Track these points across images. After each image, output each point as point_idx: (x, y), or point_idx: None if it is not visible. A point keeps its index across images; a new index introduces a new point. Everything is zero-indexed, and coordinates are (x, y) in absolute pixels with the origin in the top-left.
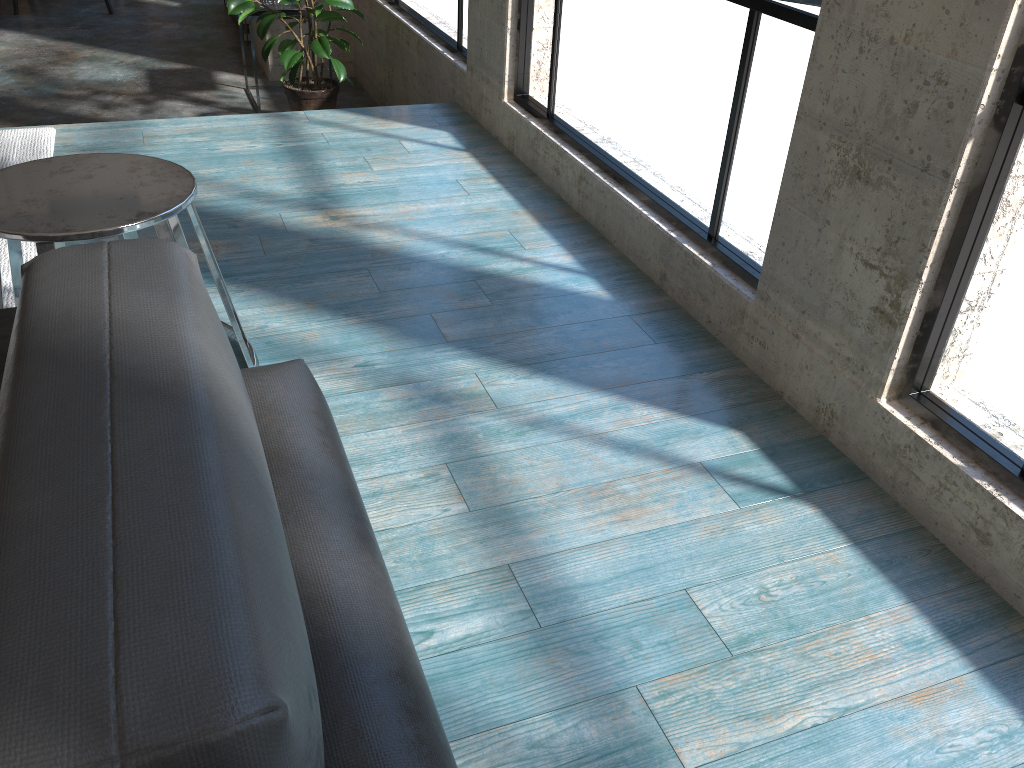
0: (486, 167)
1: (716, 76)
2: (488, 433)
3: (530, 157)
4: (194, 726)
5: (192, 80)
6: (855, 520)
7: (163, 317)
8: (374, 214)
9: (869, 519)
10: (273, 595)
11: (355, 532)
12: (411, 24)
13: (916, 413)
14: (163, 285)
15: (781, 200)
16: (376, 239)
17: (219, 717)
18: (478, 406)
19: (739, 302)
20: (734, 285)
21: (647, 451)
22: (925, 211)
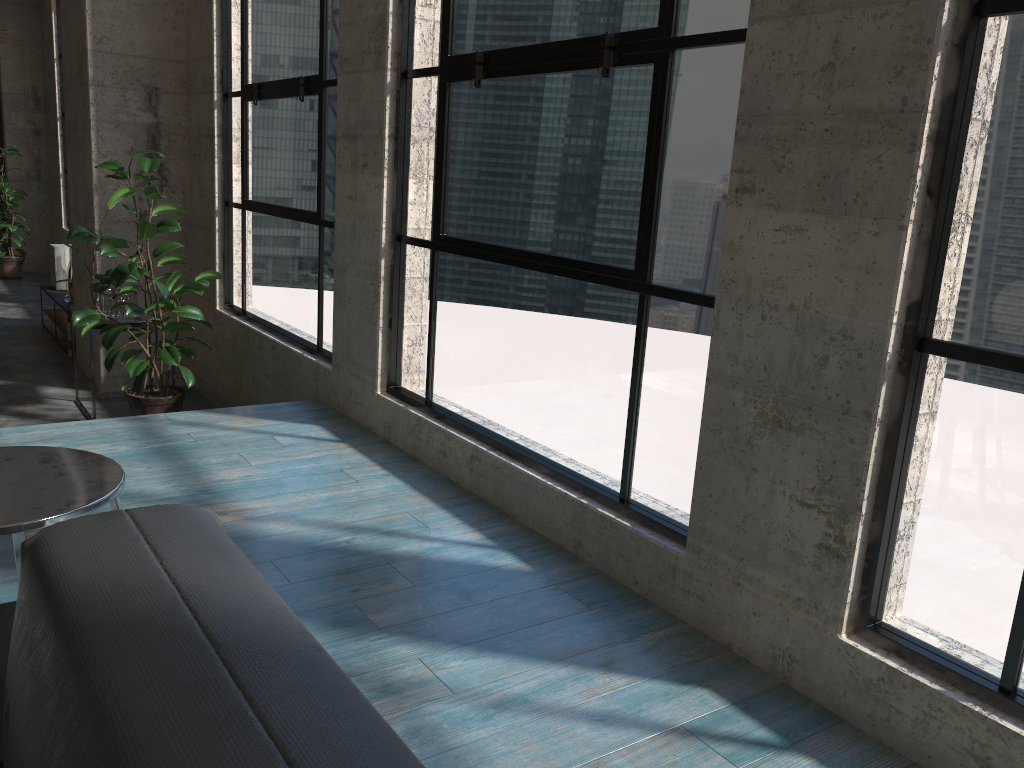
0: (367, 455)
1: (611, 352)
2: (453, 721)
3: (411, 443)
4: None
5: (14, 395)
6: (852, 765)
7: (234, 578)
8: (264, 506)
9: (864, 762)
10: None
11: None
12: (263, 331)
13: (878, 644)
14: (214, 547)
15: (701, 454)
16: (273, 530)
17: None
18: (433, 693)
19: (668, 558)
20: (660, 542)
21: (624, 720)
22: (854, 448)
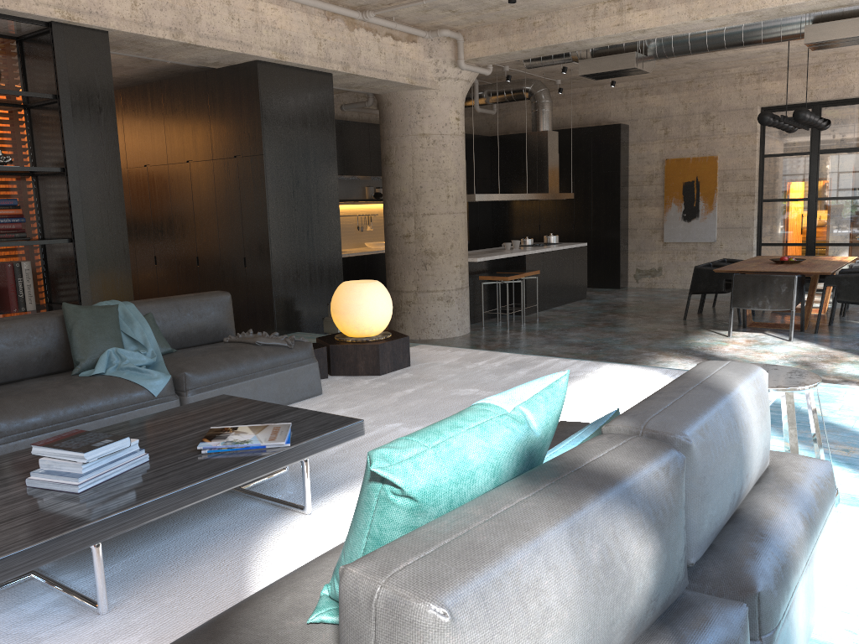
0: None
1: None
2: None
3: None
4: (663, 430)
5: None
6: None
7: (732, 377)
8: None
9: None
10: (712, 438)
11: (798, 510)
12: None
13: None
14: (741, 372)
15: None
16: None
17: (670, 431)
18: None
19: None
20: None
21: None
22: None
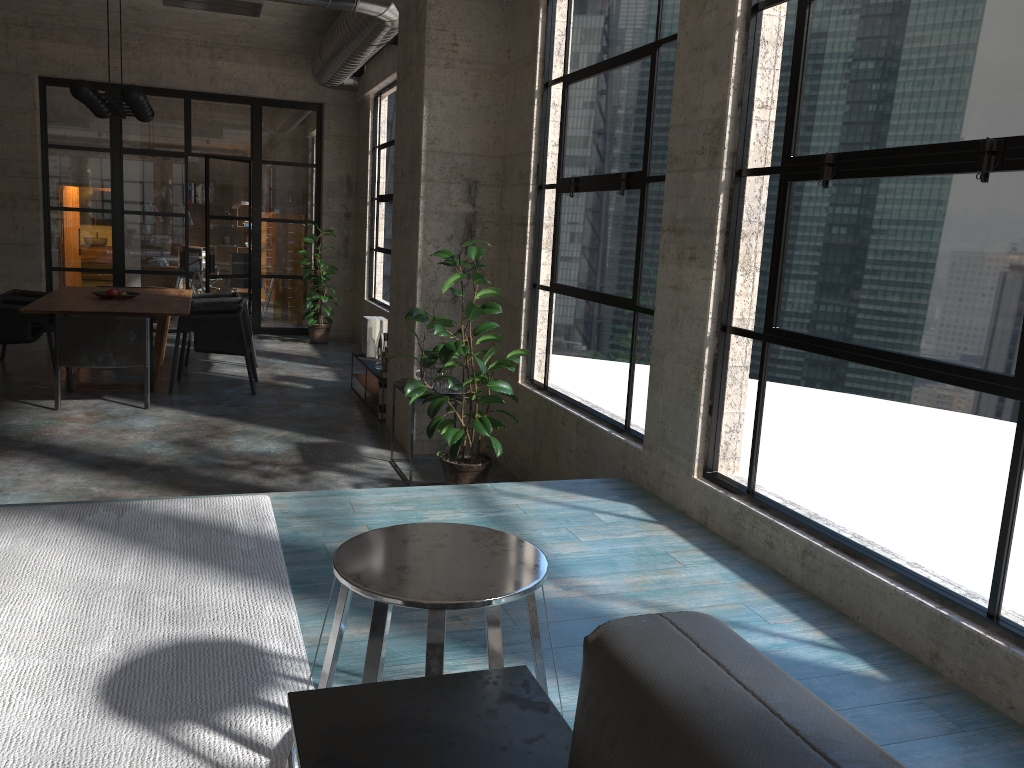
0: (687, 539)
1: (980, 459)
2: None
3: (731, 530)
4: None
5: (339, 452)
6: None
7: (801, 696)
8: (603, 584)
9: None
10: None
11: None
12: (567, 407)
13: None
14: (760, 661)
15: None
16: (617, 610)
17: None
18: None
19: None
20: None
21: None
22: None
